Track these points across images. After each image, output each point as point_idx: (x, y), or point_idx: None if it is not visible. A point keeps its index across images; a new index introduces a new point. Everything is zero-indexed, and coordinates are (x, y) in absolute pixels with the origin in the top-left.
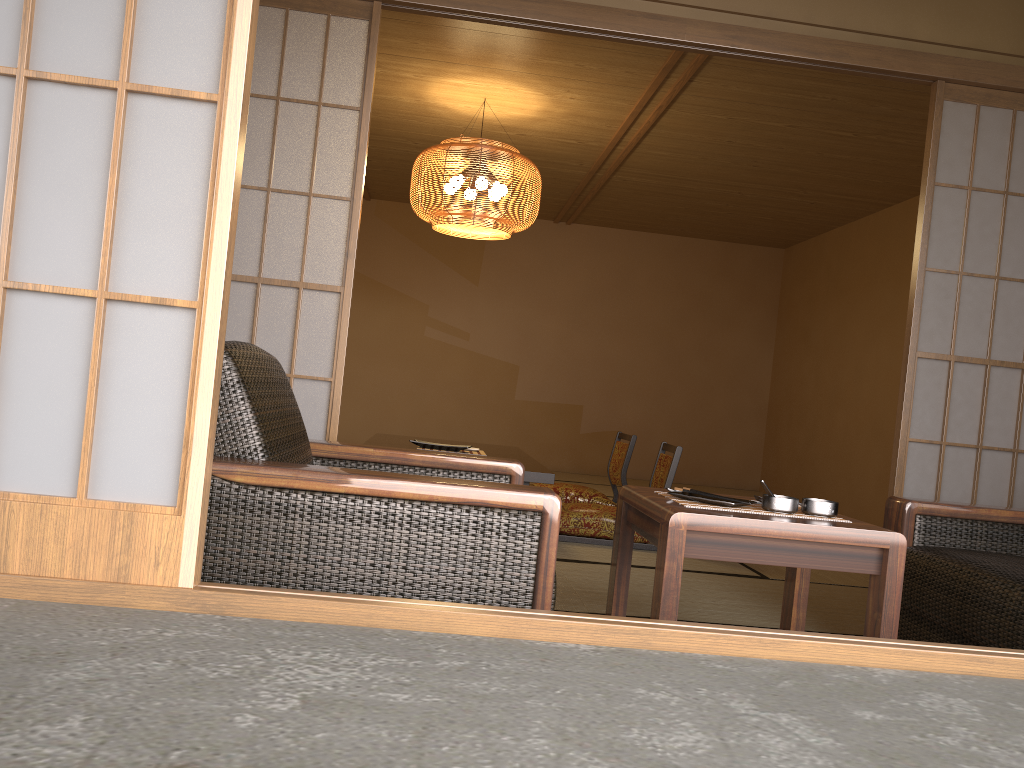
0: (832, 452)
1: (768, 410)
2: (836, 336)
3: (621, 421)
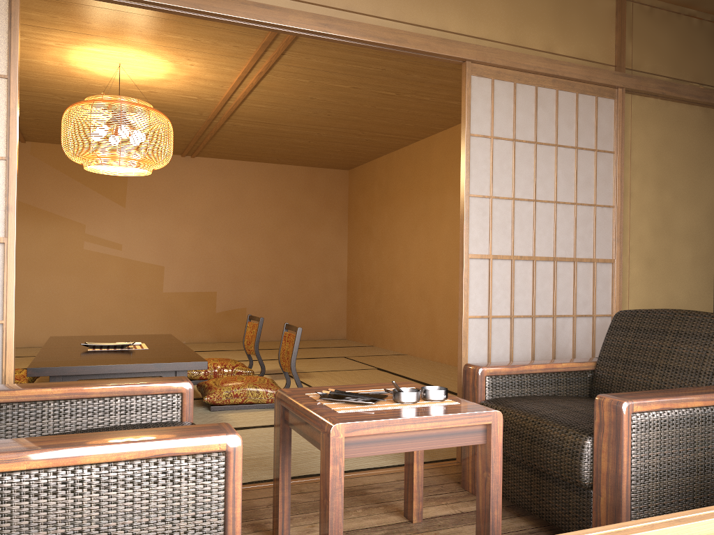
0: (394, 309)
1: (347, 282)
2: (389, 230)
3: (246, 300)
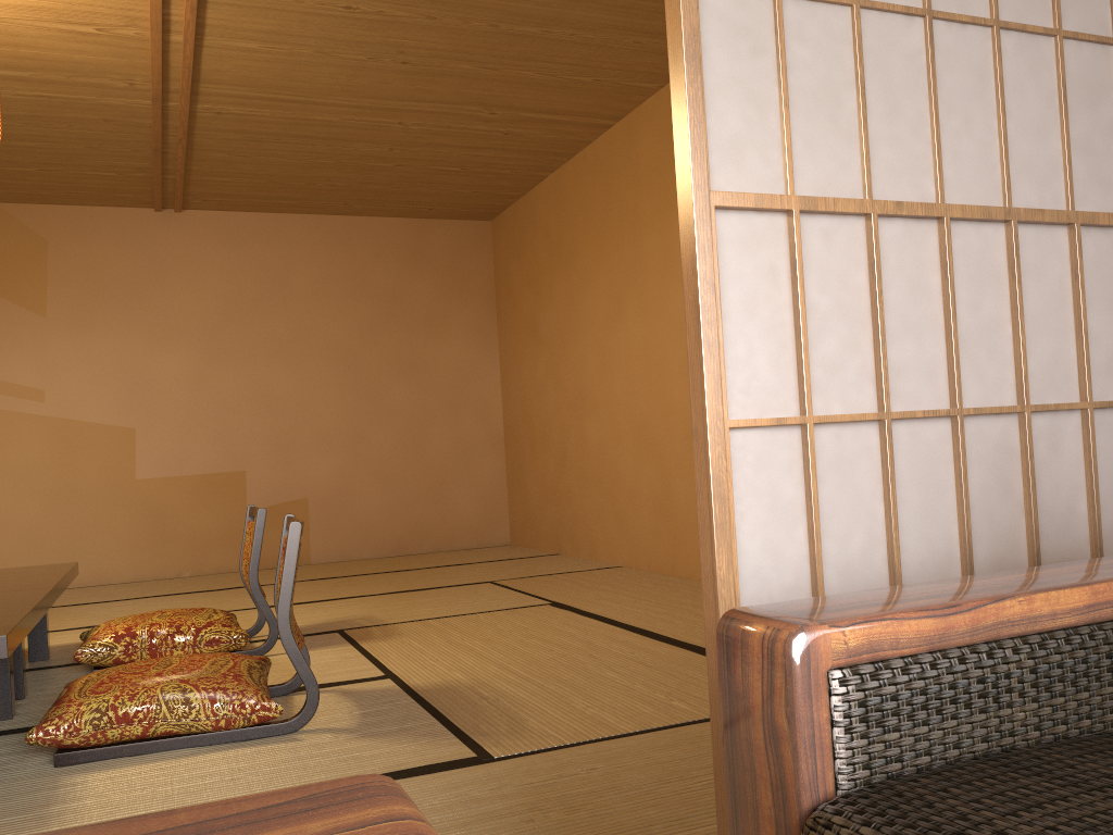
0: (591, 478)
1: (505, 436)
2: (571, 320)
3: (306, 484)
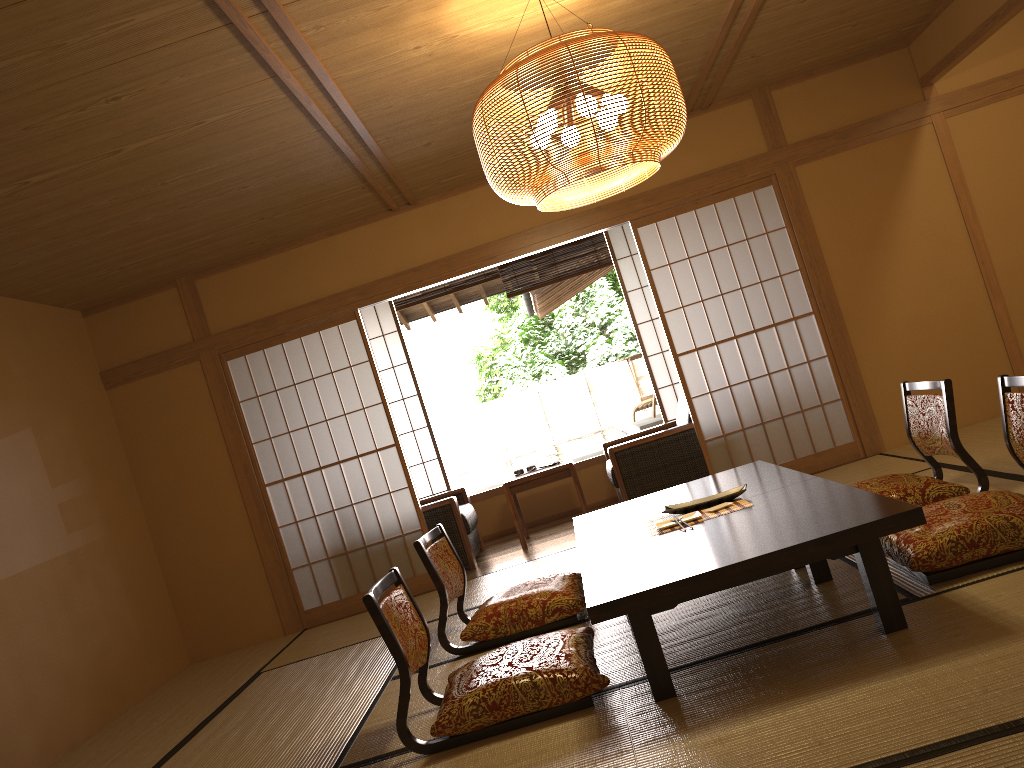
0: None
1: None
2: None
3: None
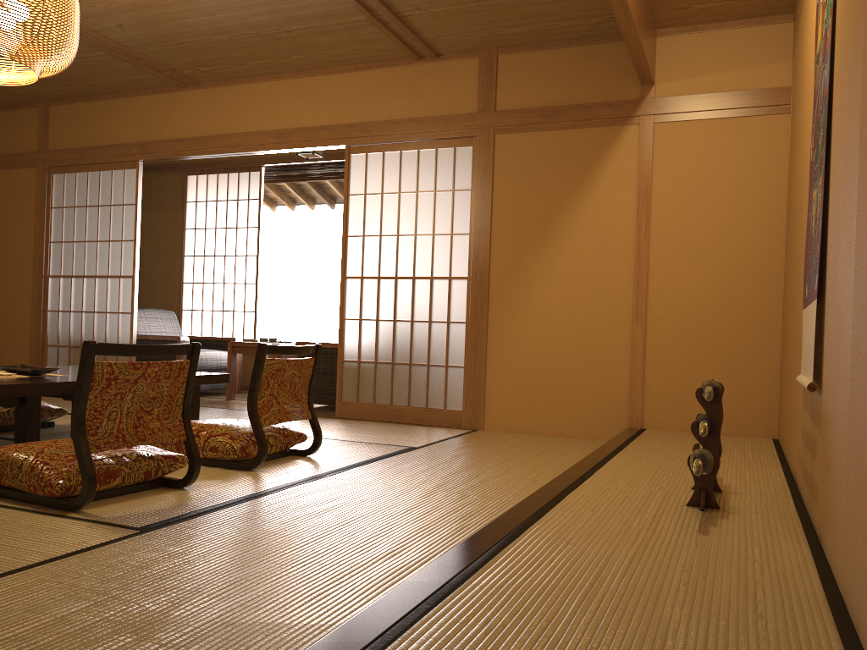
0: None
1: None
2: None
3: None
